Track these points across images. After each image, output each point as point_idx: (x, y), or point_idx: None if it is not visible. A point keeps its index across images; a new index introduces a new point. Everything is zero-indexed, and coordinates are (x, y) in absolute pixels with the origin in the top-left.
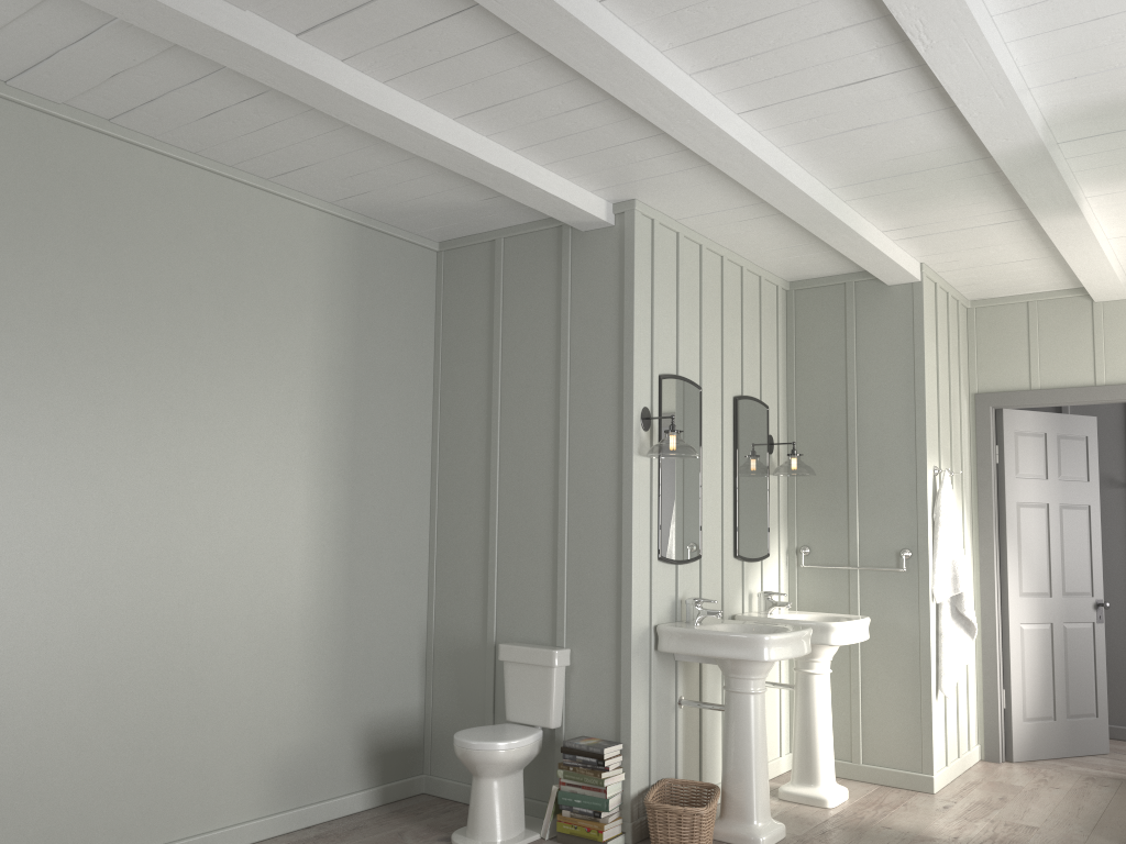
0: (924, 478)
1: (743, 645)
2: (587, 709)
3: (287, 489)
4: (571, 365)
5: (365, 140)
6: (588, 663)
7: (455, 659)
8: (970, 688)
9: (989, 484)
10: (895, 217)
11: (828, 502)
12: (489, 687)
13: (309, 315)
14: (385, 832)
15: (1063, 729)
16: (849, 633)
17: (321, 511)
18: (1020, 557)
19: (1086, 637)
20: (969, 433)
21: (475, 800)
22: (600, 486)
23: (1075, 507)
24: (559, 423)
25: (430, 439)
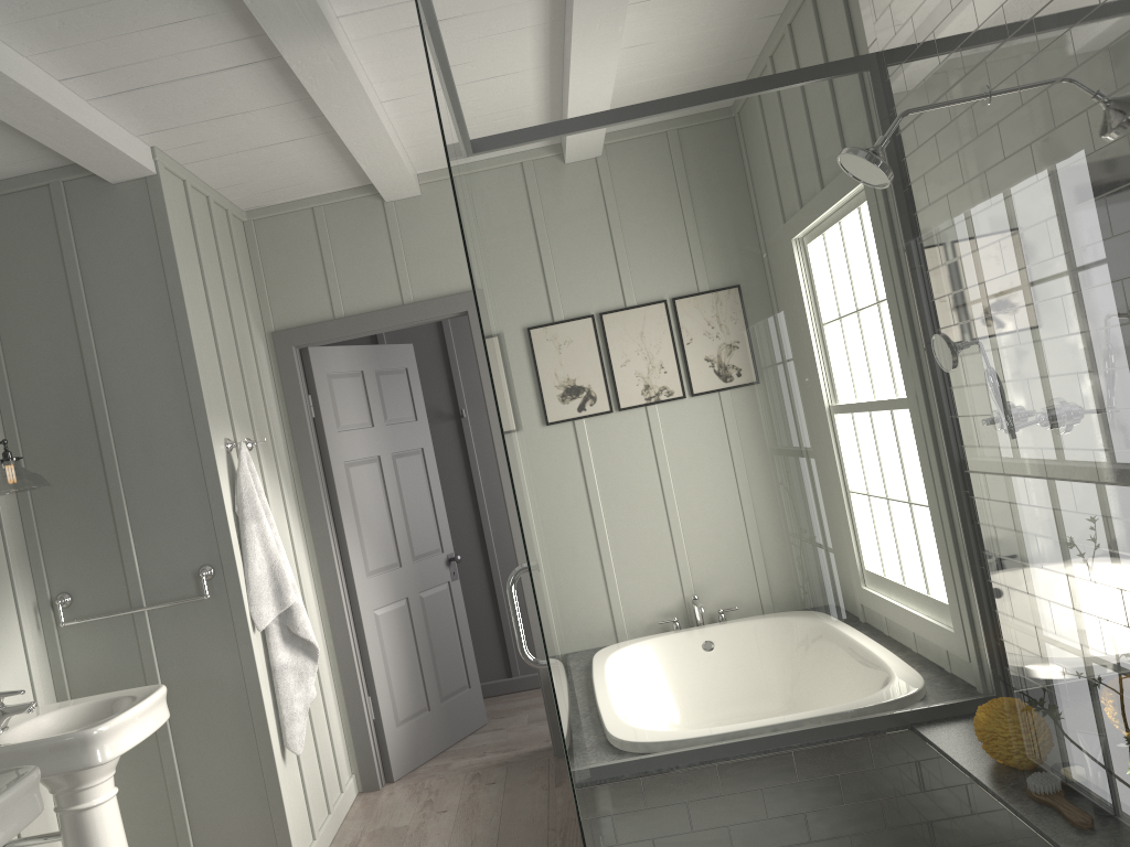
0: (212, 460)
1: None
2: None
3: None
4: None
5: None
6: None
7: None
8: (330, 713)
9: (308, 445)
10: (64, 46)
11: (86, 520)
12: None
13: None
14: None
15: (440, 716)
16: (127, 732)
17: None
18: (361, 529)
19: (445, 601)
20: (274, 385)
21: None
22: None
23: (409, 453)
24: None
25: None
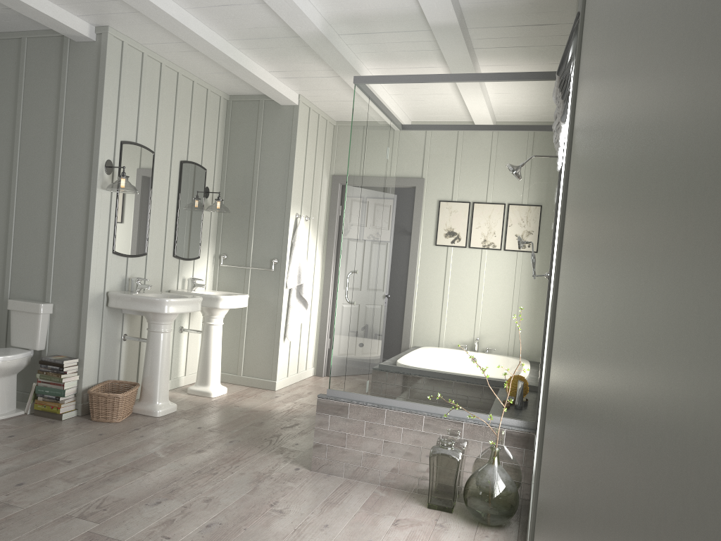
0: (288, 219)
1: (153, 304)
2: (61, 339)
3: None
4: (64, 128)
5: None
6: (64, 312)
7: None
8: (310, 337)
9: (334, 226)
10: (272, 63)
11: (239, 229)
12: (4, 326)
13: None
14: None
15: None
16: (231, 302)
17: None
18: None
19: None
20: (327, 197)
21: None
22: (77, 206)
23: None
24: (55, 164)
25: None
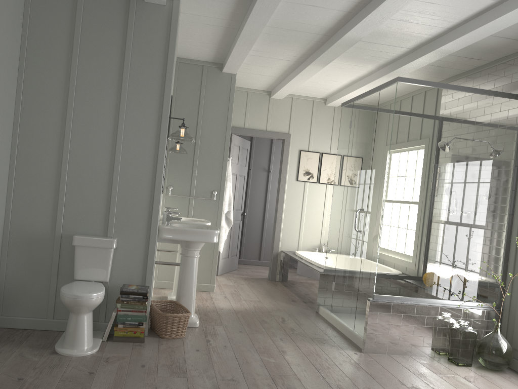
0: (226, 161)
1: (207, 235)
2: (125, 270)
3: None
4: (129, 78)
5: None
6: (128, 245)
7: (28, 245)
8: None
9: None
10: (261, 45)
11: (183, 166)
12: (56, 260)
13: None
14: (10, 356)
15: (229, 261)
16: None
17: None
18: None
19: (238, 226)
20: None
21: (76, 327)
22: (144, 150)
23: (242, 176)
24: (118, 110)
25: (14, 102)
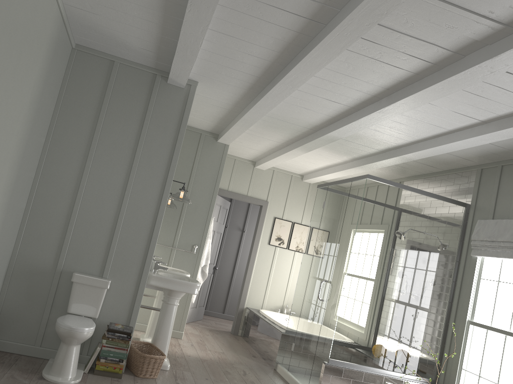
0: (210, 219)
1: (190, 287)
2: (113, 309)
3: (3, 170)
4: (144, 143)
5: (152, 5)
6: (119, 287)
7: (30, 275)
8: None
9: None
10: (256, 127)
11: (171, 219)
12: (52, 293)
13: (38, 66)
14: (3, 377)
15: (197, 311)
16: None
17: (7, 185)
18: None
19: (209, 279)
20: None
21: (65, 357)
22: (147, 206)
23: (219, 233)
24: (130, 169)
25: (41, 150)
